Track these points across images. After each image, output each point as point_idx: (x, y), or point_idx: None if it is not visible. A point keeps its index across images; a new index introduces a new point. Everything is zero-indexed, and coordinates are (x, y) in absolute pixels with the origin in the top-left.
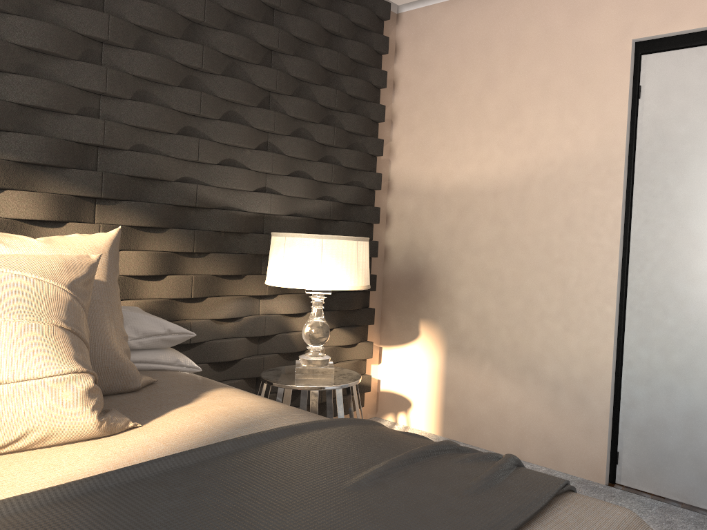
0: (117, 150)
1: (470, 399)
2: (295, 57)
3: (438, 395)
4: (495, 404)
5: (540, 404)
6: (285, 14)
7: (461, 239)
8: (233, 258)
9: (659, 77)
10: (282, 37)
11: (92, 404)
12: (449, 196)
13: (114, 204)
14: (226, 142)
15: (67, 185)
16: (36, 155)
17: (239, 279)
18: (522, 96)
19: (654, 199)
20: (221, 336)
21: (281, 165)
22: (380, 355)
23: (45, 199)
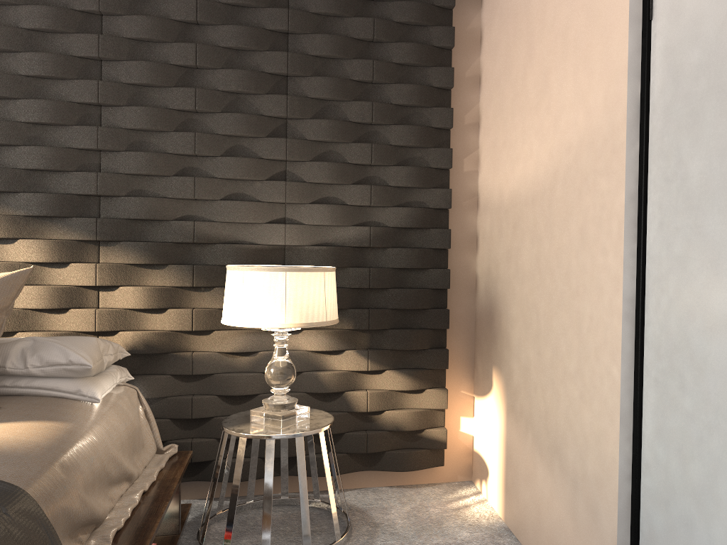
0: (115, 197)
1: (520, 479)
2: (312, 77)
3: (502, 467)
4: (534, 492)
5: (564, 506)
6: (301, 35)
7: (514, 264)
8: None
9: None
10: (293, 60)
11: None
12: (507, 208)
13: (114, 245)
14: (227, 177)
15: (69, 232)
16: (38, 209)
17: None
18: (549, 61)
19: (668, 186)
20: (234, 369)
21: (298, 193)
22: (473, 407)
23: (45, 244)
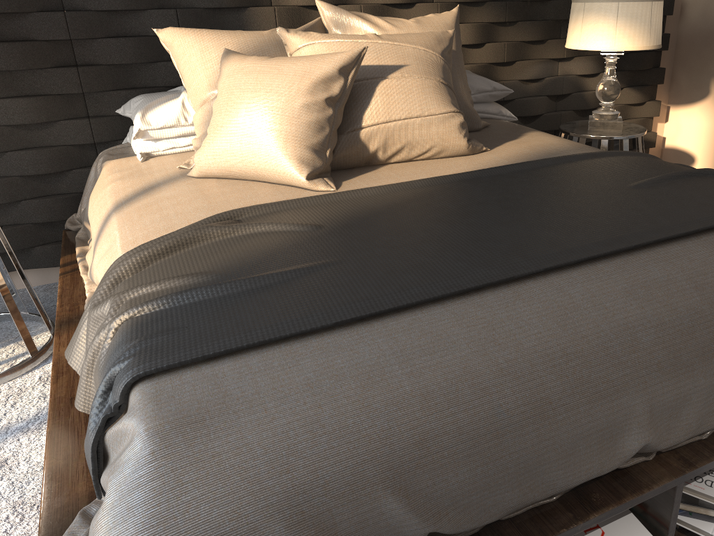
0: None
1: None
2: None
3: None
4: None
5: None
6: None
7: None
8: (537, 25)
9: None
10: None
11: (464, 133)
12: None
13: None
14: None
15: None
16: None
17: (541, 44)
18: None
19: None
20: (526, 95)
21: None
22: (667, 114)
23: None
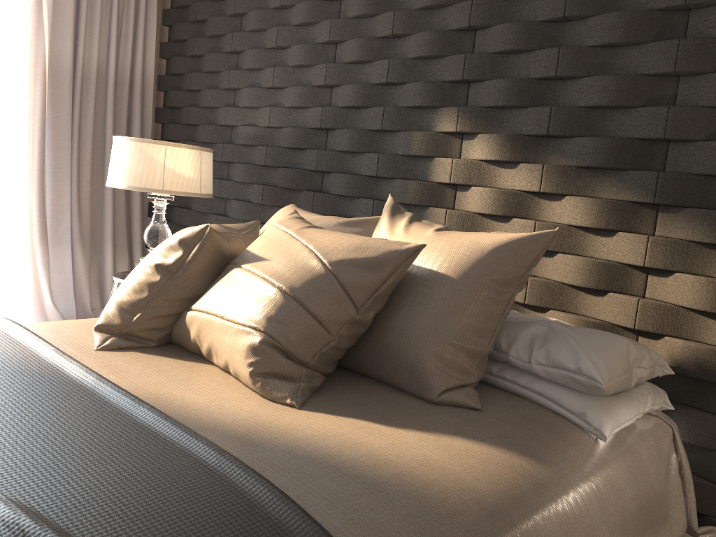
0: (688, 143)
1: None
2: None
3: None
4: None
5: None
6: None
7: None
8: None
9: None
10: None
11: (251, 360)
12: None
13: (676, 212)
14: None
15: (622, 190)
16: (590, 158)
17: None
18: None
19: None
20: None
21: None
22: None
23: (592, 204)
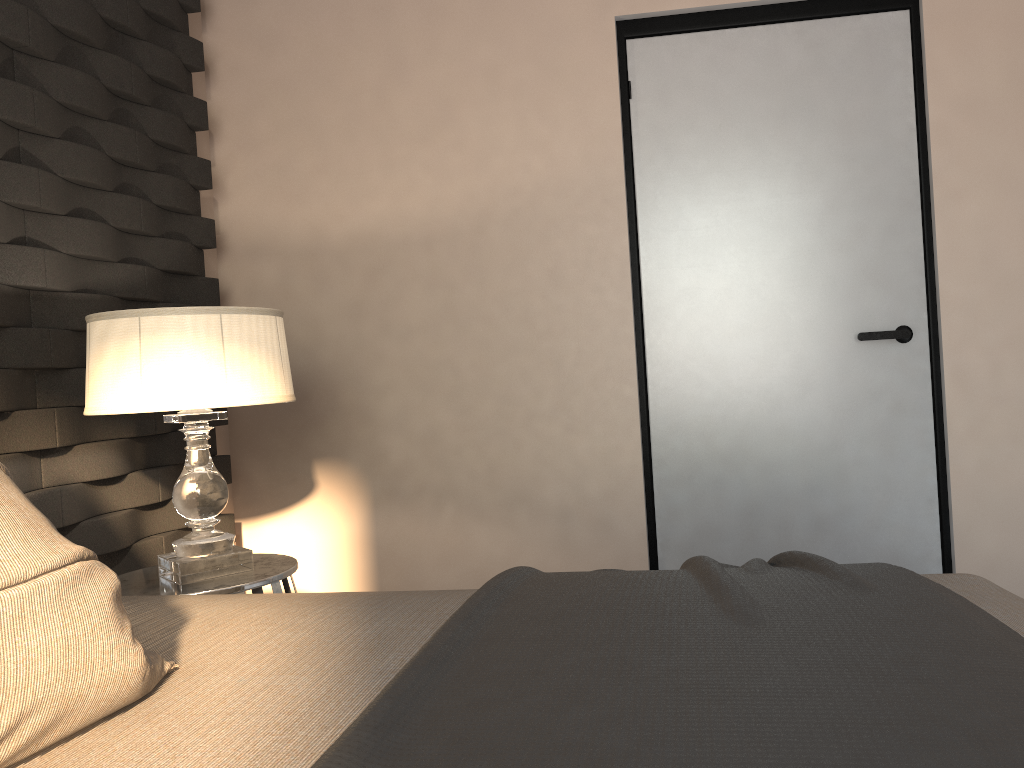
0: None
1: (425, 568)
2: None
3: (366, 577)
4: (469, 565)
5: (544, 547)
6: None
7: (376, 320)
8: None
9: (653, 71)
10: None
11: (129, 625)
12: (344, 252)
13: None
14: None
15: None
16: None
17: None
18: (456, 93)
19: (668, 235)
20: None
21: (54, 194)
22: (238, 537)
23: None
